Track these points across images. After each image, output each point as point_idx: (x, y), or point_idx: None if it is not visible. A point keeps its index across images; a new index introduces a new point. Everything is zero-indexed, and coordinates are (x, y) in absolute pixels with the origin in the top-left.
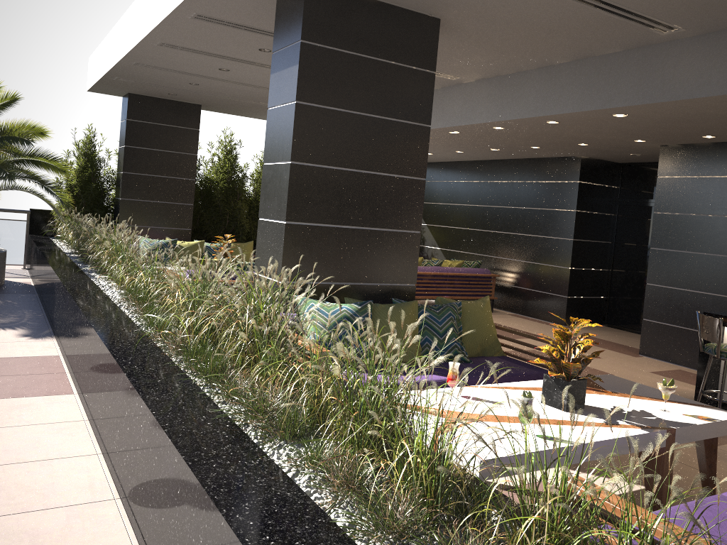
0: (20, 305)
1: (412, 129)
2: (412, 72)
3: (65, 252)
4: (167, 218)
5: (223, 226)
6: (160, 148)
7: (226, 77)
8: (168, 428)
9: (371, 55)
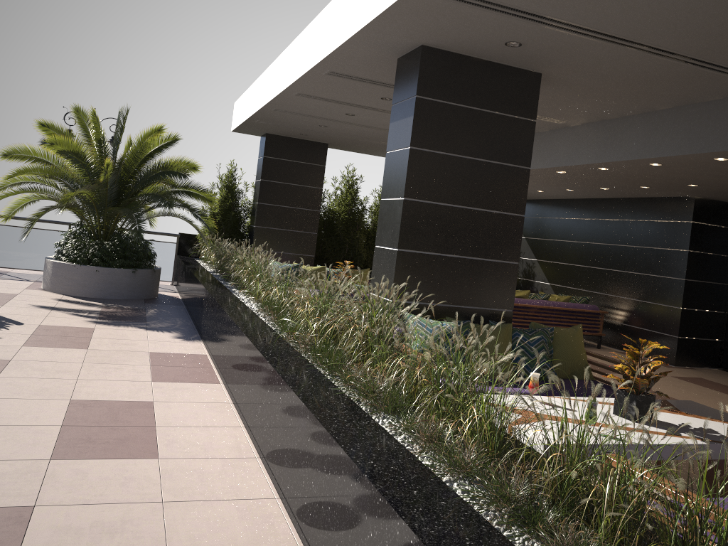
0: (172, 314)
1: (513, 171)
2: (514, 120)
3: (208, 271)
4: (294, 244)
5: (342, 254)
6: (290, 182)
7: (351, 121)
8: (302, 396)
9: (477, 107)
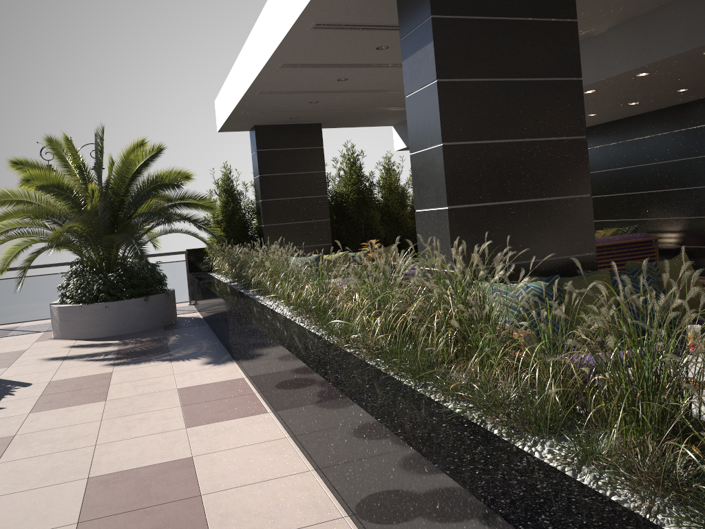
0: (196, 336)
1: (563, 85)
2: (552, 24)
3: (225, 282)
4: (308, 236)
5: (359, 235)
6: (290, 172)
7: (344, 88)
8: (403, 434)
9: (506, 16)
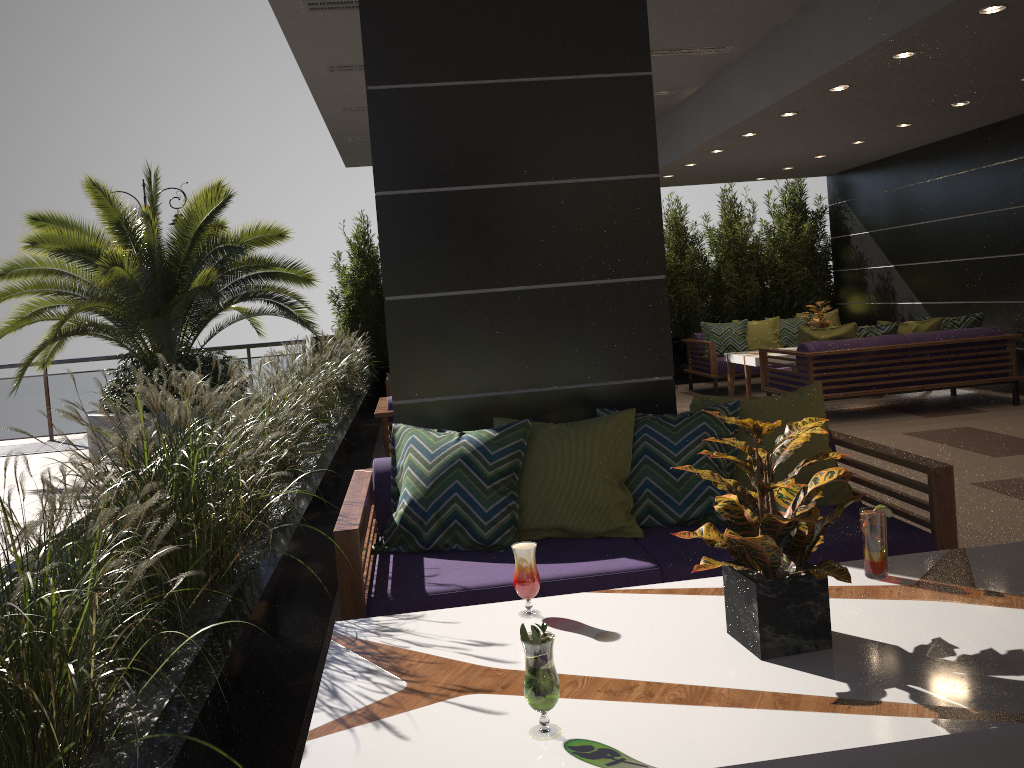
0: None
1: (612, 87)
2: None
3: None
4: None
5: None
6: None
7: None
8: None
9: None
